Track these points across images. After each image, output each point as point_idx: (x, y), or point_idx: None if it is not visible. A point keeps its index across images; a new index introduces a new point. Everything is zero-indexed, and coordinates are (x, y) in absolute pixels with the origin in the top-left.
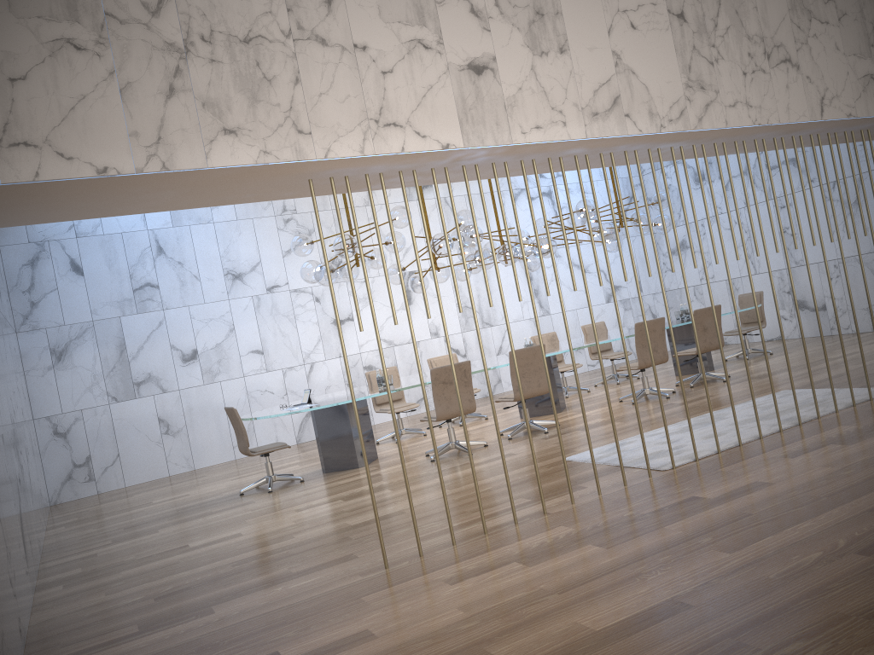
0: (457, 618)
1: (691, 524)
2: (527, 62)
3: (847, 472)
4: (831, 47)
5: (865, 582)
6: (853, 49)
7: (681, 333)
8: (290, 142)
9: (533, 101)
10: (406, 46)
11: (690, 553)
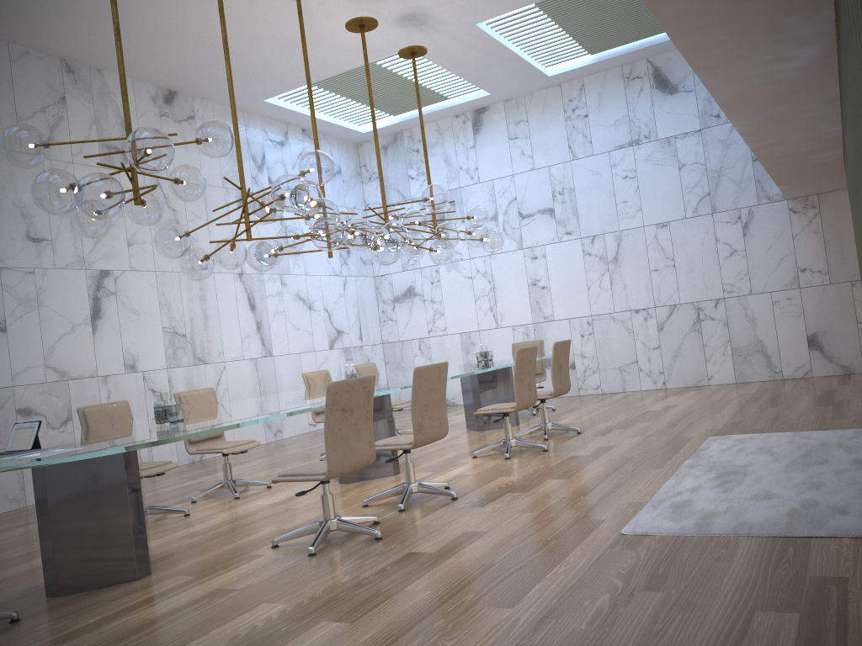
0: None
1: None
2: None
3: None
4: None
5: None
6: None
7: (488, 377)
8: None
9: None
10: None
11: None
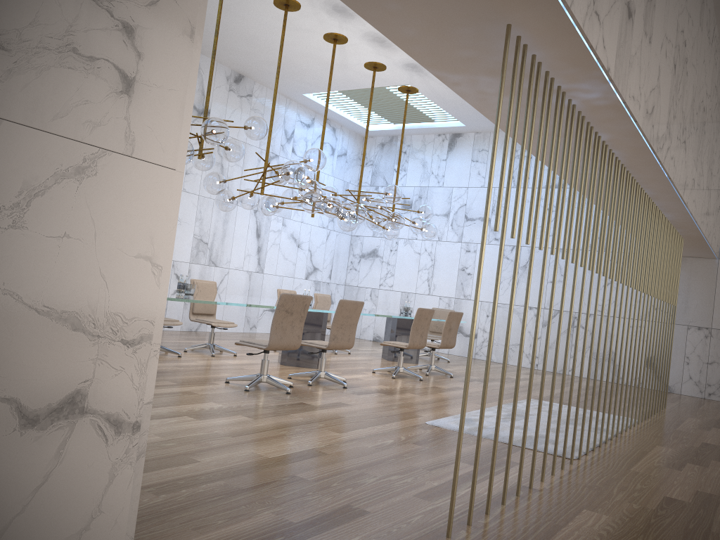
0: None
1: None
2: (641, 33)
3: None
4: (692, 147)
5: None
6: (694, 156)
7: (404, 325)
8: None
9: (636, 71)
10: None
11: None
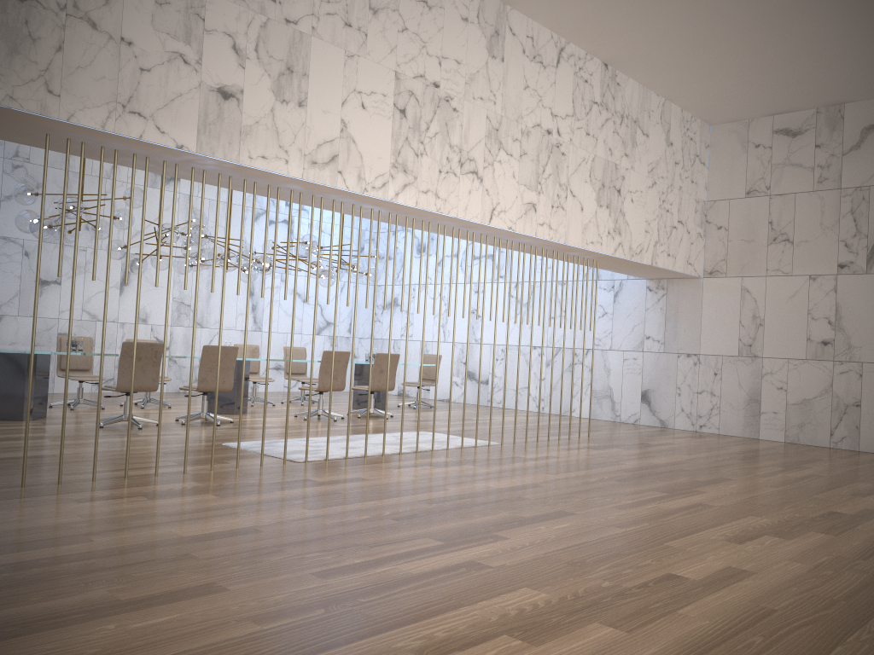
0: (73, 520)
1: (295, 492)
2: (269, 104)
3: (423, 481)
4: (510, 174)
5: (383, 532)
6: (525, 181)
7: (366, 372)
8: (38, 97)
9: (266, 135)
10: (168, 55)
11: (281, 506)
